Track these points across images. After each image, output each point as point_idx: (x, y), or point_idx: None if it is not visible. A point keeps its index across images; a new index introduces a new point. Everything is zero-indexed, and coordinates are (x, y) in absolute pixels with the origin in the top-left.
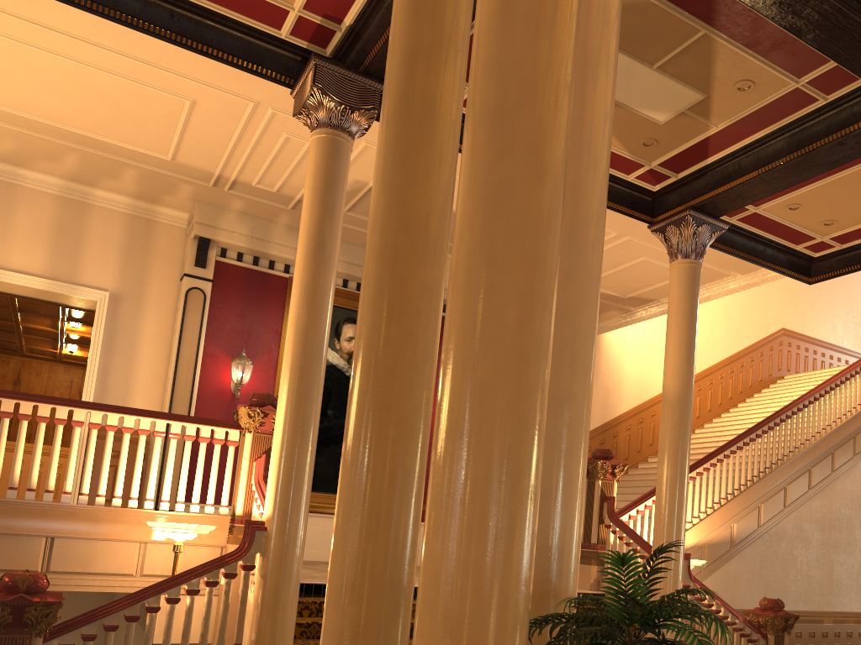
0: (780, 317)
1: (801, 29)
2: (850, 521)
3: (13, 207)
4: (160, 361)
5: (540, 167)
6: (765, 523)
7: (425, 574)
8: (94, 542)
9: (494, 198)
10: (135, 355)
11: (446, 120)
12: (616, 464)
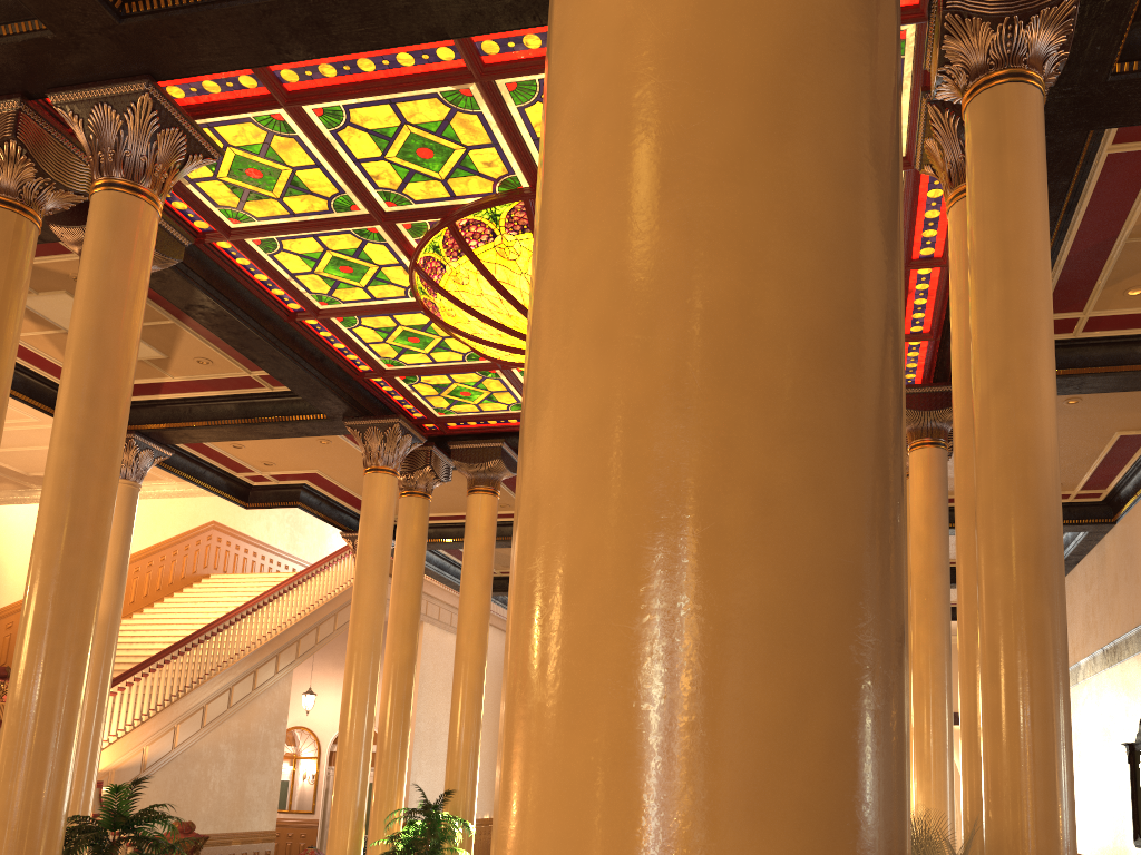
0: (212, 508)
1: (256, 359)
2: (267, 740)
3: None
4: None
5: (96, 561)
6: (181, 744)
7: (2, 803)
8: None
9: (66, 578)
10: None
11: None
12: None
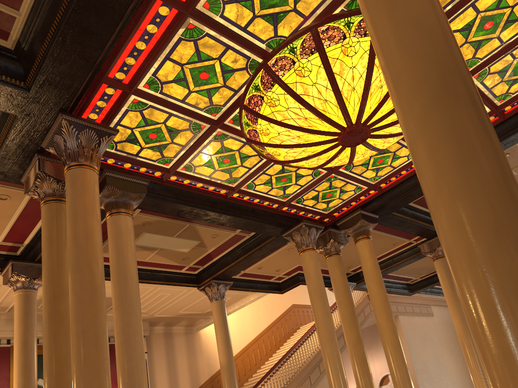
0: (290, 299)
1: (223, 223)
2: None
3: None
4: None
5: (96, 346)
6: None
7: None
8: None
9: (82, 360)
10: None
11: (69, 318)
12: None
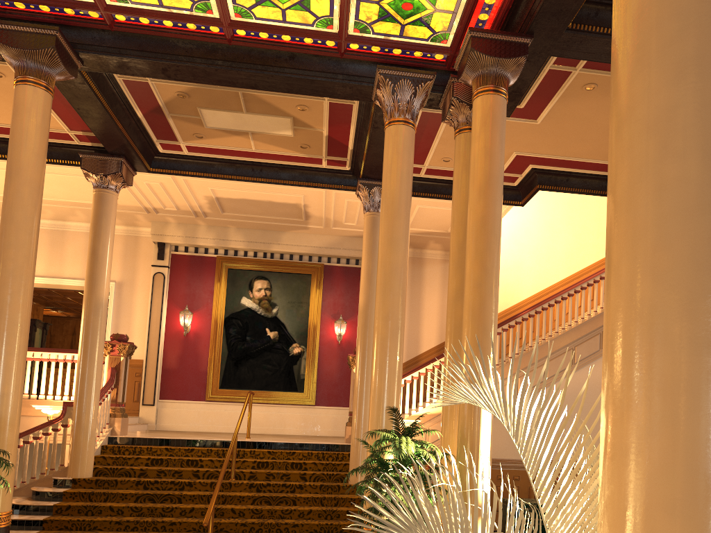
0: None
1: (251, 86)
2: None
3: (65, 243)
4: (146, 318)
5: None
6: None
7: None
8: (31, 418)
9: None
10: (132, 316)
11: None
12: None
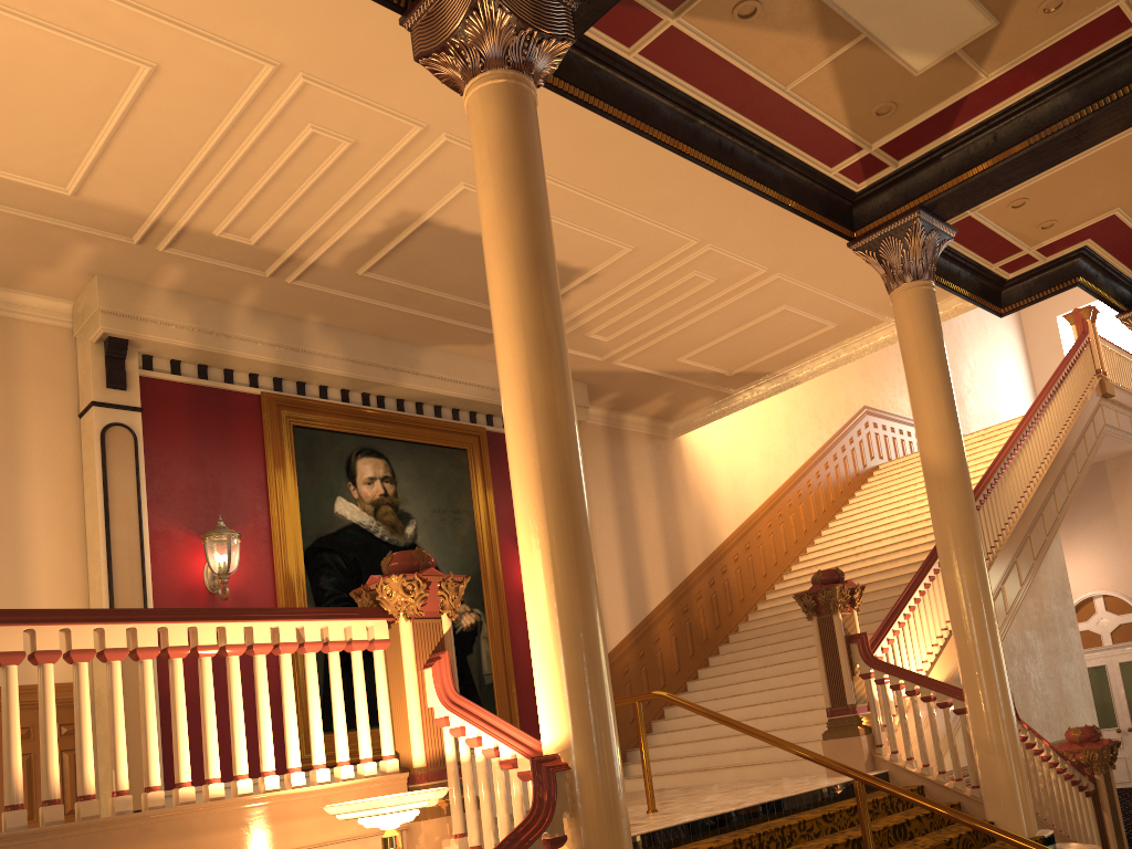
0: (859, 392)
1: None
2: (1061, 620)
3: None
4: (70, 558)
5: None
6: None
7: None
8: None
9: None
10: (24, 554)
11: None
12: (854, 587)
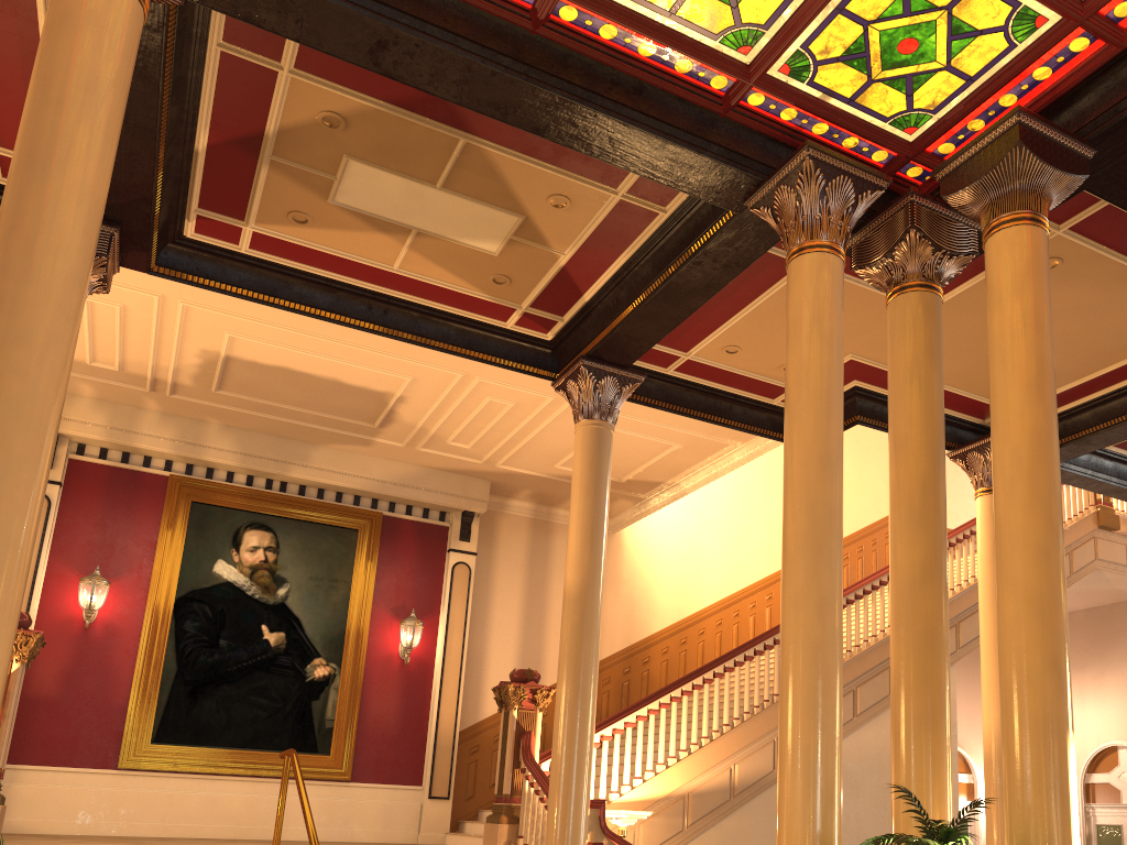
0: (885, 502)
1: (537, 126)
2: None
3: None
4: None
5: None
6: None
7: None
8: None
9: None
10: None
11: None
12: (537, 688)
